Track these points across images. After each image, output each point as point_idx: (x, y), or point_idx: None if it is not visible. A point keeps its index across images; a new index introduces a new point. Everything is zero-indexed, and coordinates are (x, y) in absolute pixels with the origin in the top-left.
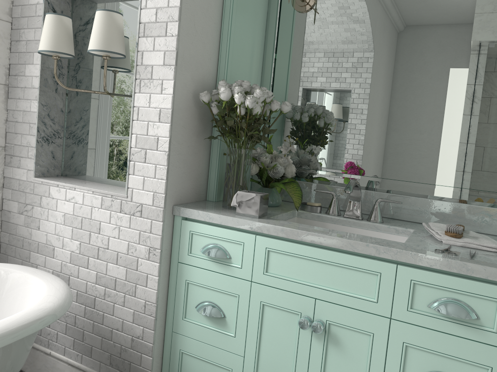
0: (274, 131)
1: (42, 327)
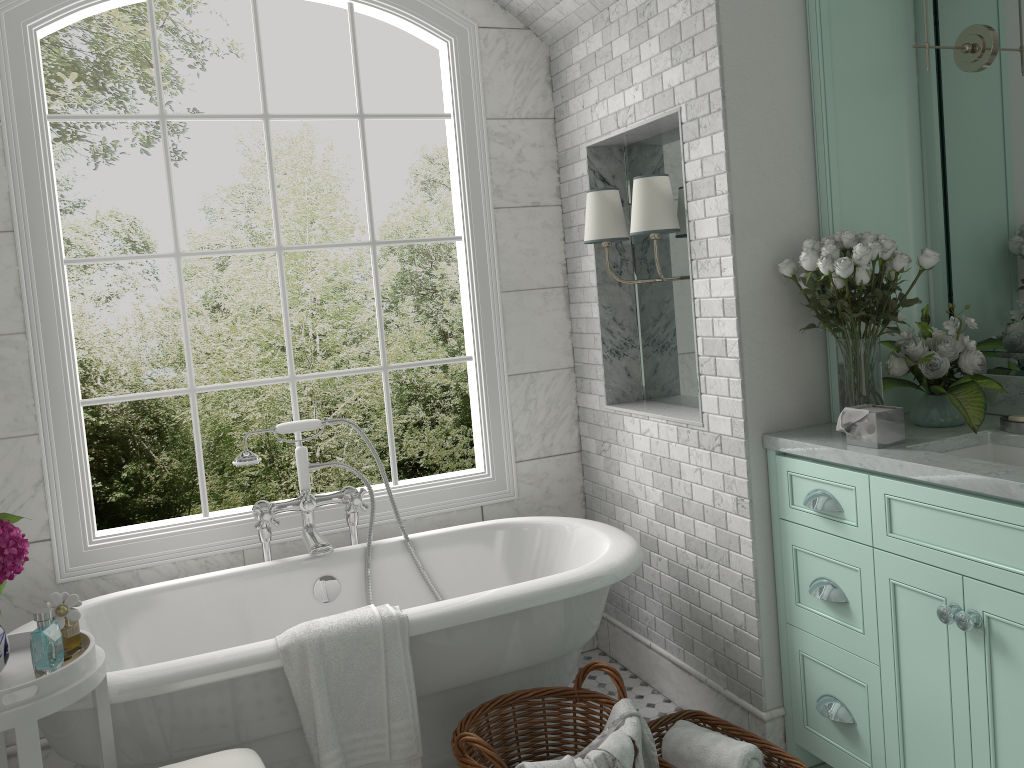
0: (916, 302)
1: (594, 589)
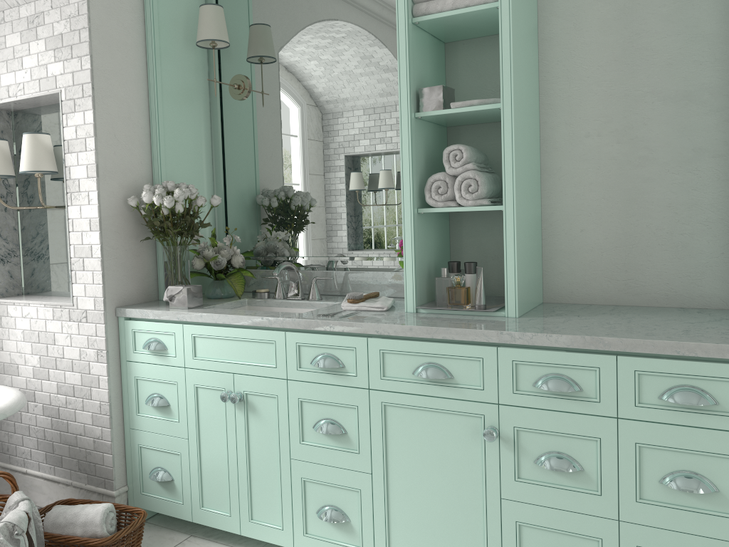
0: (209, 225)
1: None
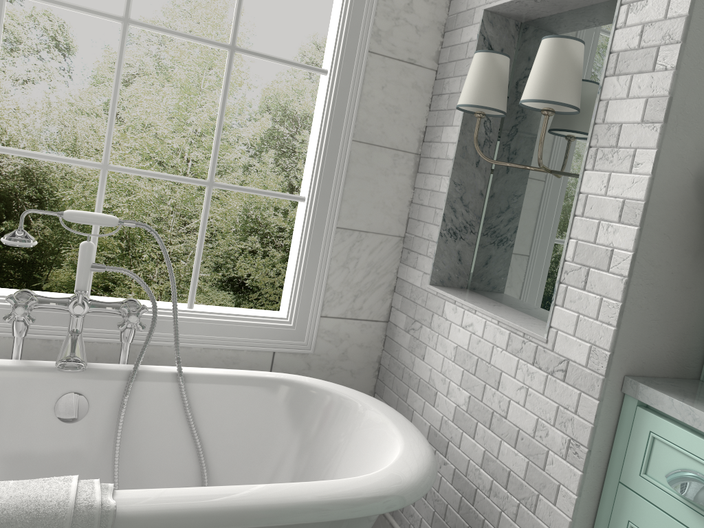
0: None
1: (374, 513)
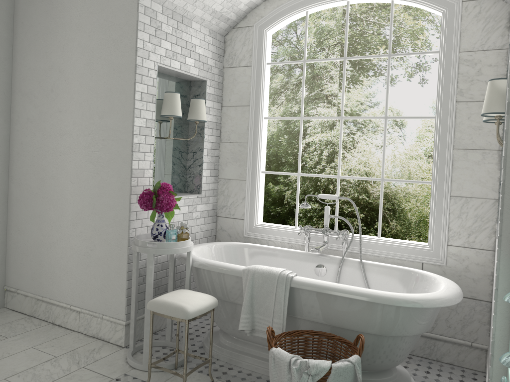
0: None
1: (388, 304)
